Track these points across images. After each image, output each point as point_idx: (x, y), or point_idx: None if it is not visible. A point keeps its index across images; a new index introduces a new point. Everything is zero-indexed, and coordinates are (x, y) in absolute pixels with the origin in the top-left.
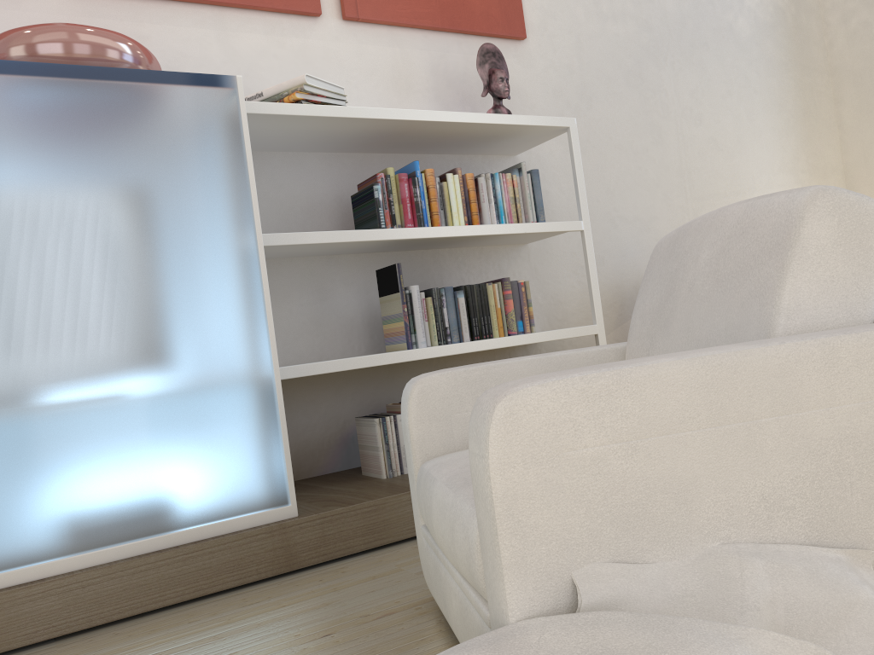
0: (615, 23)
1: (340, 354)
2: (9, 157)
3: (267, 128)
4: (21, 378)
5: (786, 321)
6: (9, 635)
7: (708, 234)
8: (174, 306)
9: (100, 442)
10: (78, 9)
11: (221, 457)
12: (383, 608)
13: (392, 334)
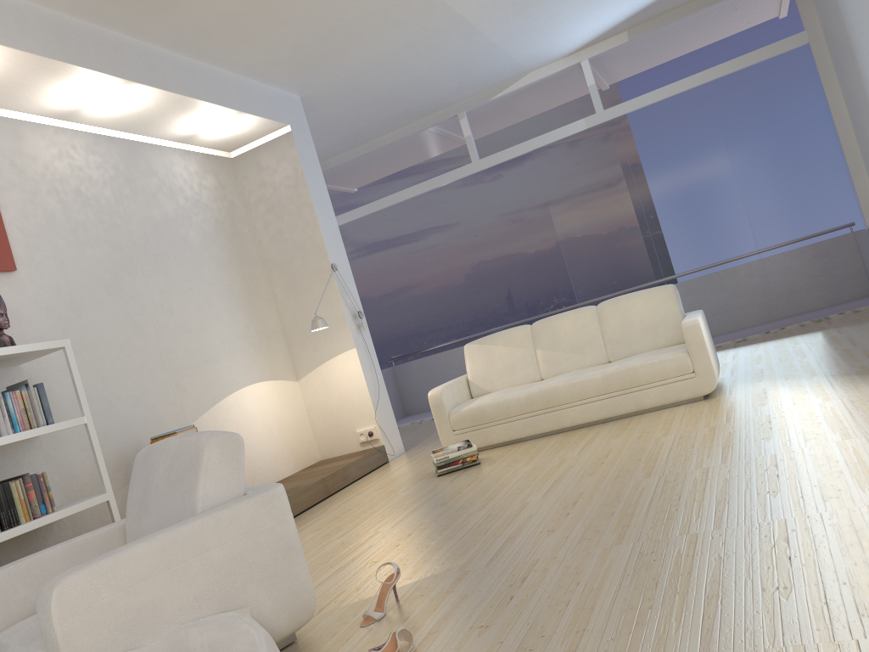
0: (92, 247)
1: None
2: None
3: None
4: None
5: (202, 504)
6: None
7: (163, 455)
8: None
9: None
10: None
11: None
12: None
13: None
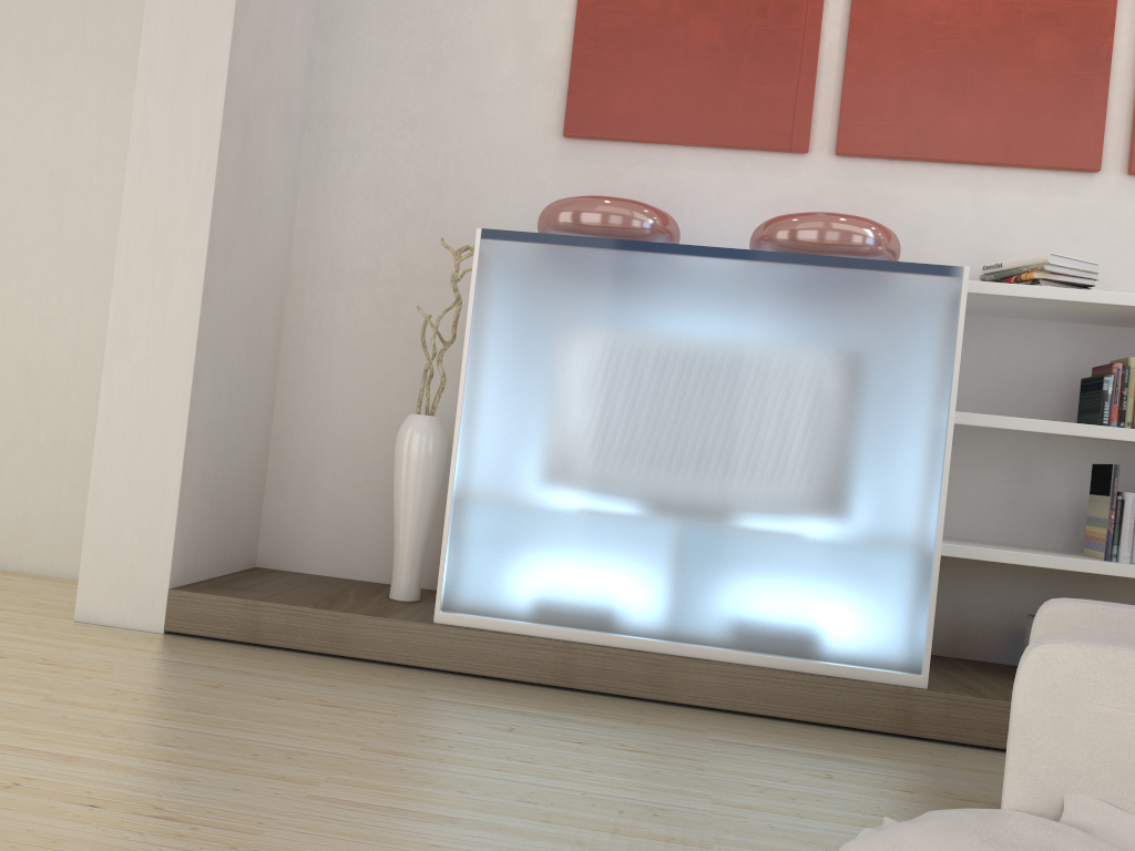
0: None
1: (1031, 542)
2: (756, 329)
3: (996, 302)
4: (727, 502)
5: None
6: (678, 692)
7: None
8: (857, 470)
9: (772, 568)
10: (842, 174)
11: (867, 612)
12: (969, 795)
13: (1092, 538)
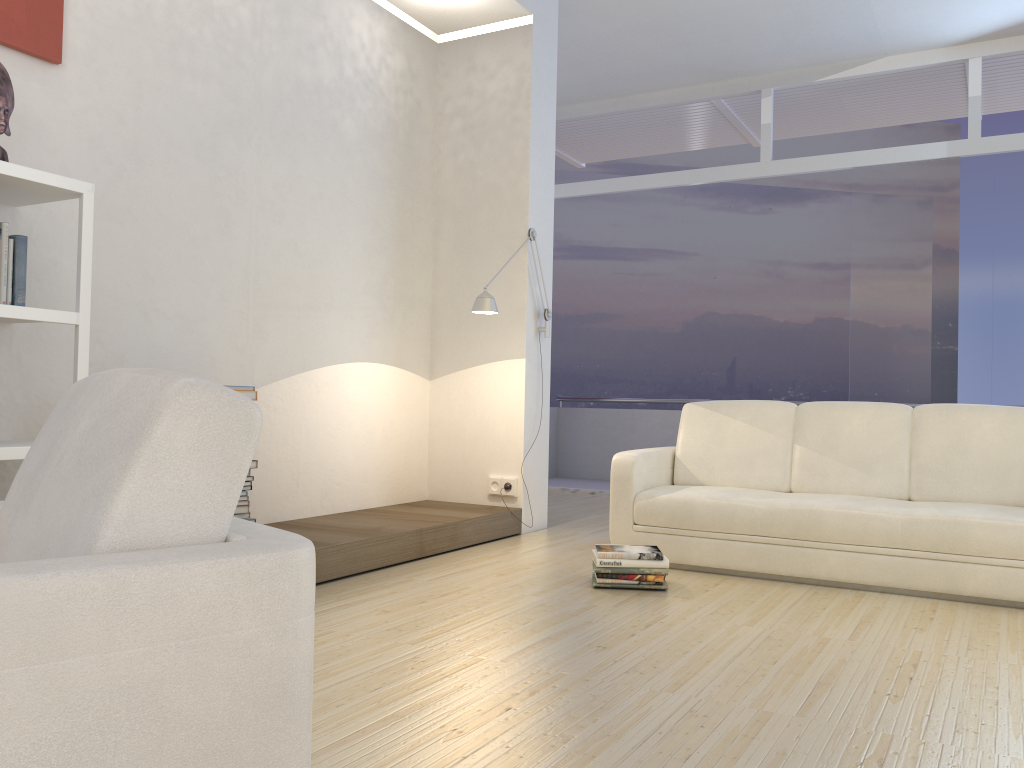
0: (194, 81)
1: None
2: None
3: None
4: None
5: (113, 534)
6: None
7: (96, 399)
8: None
9: None
10: None
11: None
12: None
13: None
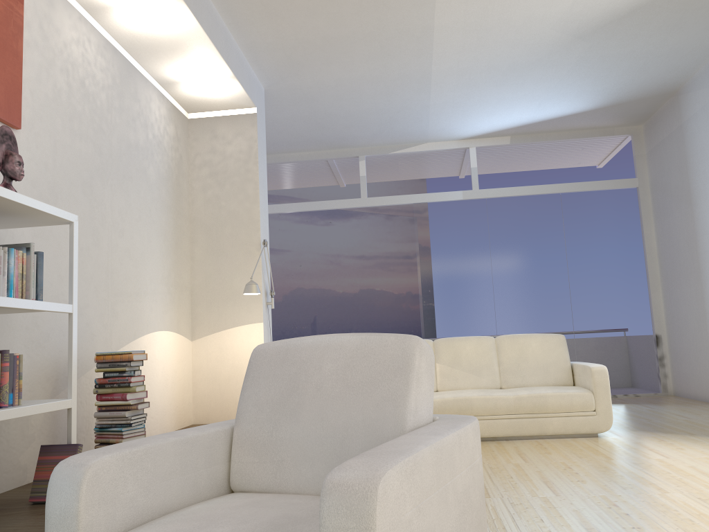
0: (81, 141)
1: None
2: None
3: None
4: None
5: (413, 418)
6: None
7: (328, 352)
8: None
9: None
10: None
11: None
12: None
13: None
